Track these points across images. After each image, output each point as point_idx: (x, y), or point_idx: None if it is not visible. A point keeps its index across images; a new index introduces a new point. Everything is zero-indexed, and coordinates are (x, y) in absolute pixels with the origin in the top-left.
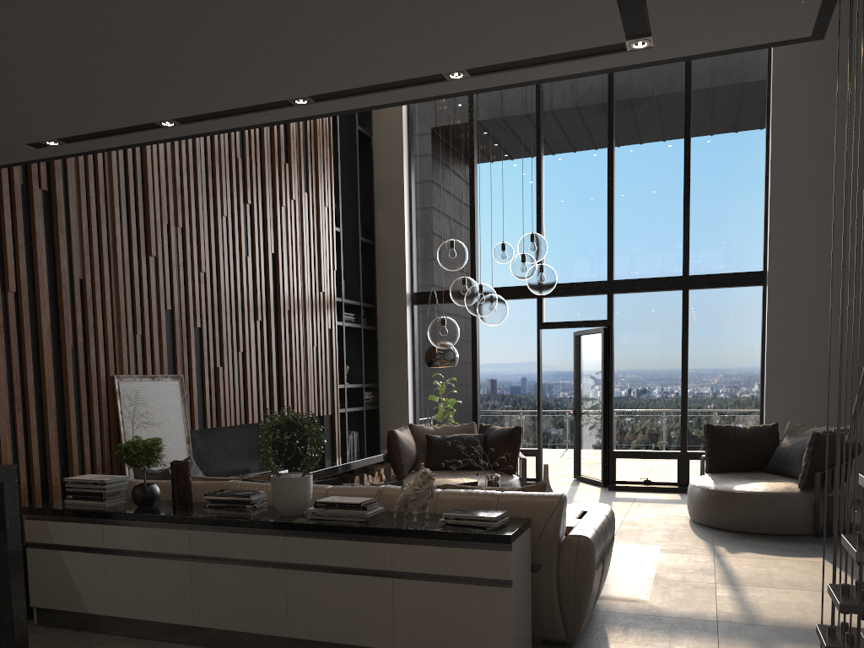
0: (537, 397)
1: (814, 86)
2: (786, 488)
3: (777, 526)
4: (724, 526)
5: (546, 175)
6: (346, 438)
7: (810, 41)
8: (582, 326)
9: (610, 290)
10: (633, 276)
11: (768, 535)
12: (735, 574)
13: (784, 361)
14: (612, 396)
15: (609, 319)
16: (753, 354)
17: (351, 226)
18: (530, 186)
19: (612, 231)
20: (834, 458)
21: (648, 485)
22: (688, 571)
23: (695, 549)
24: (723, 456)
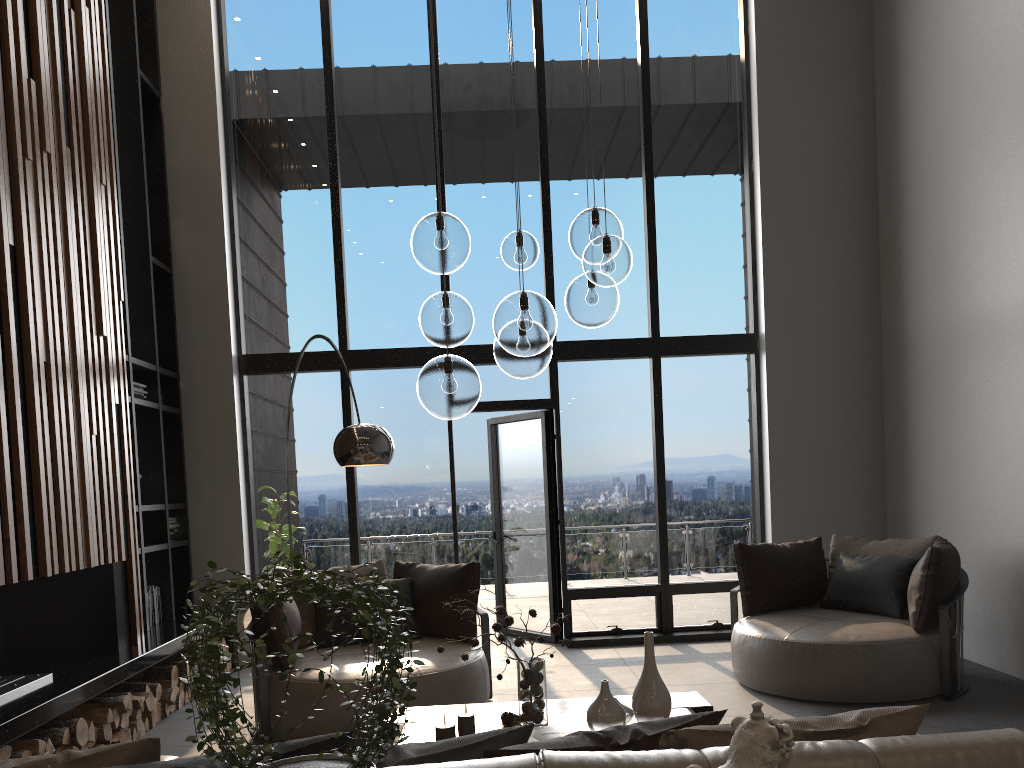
0: (453, 516)
1: (808, 93)
2: (898, 631)
3: (898, 690)
4: (818, 697)
5: (449, 184)
6: (145, 599)
7: (799, 34)
8: (515, 409)
9: (553, 356)
10: (581, 337)
11: (883, 704)
12: None
13: (791, 454)
14: (563, 509)
15: (554, 398)
16: (744, 446)
17: (134, 237)
18: (425, 200)
19: (553, 271)
20: (953, 583)
21: (621, 636)
22: None
23: None
24: (766, 588)
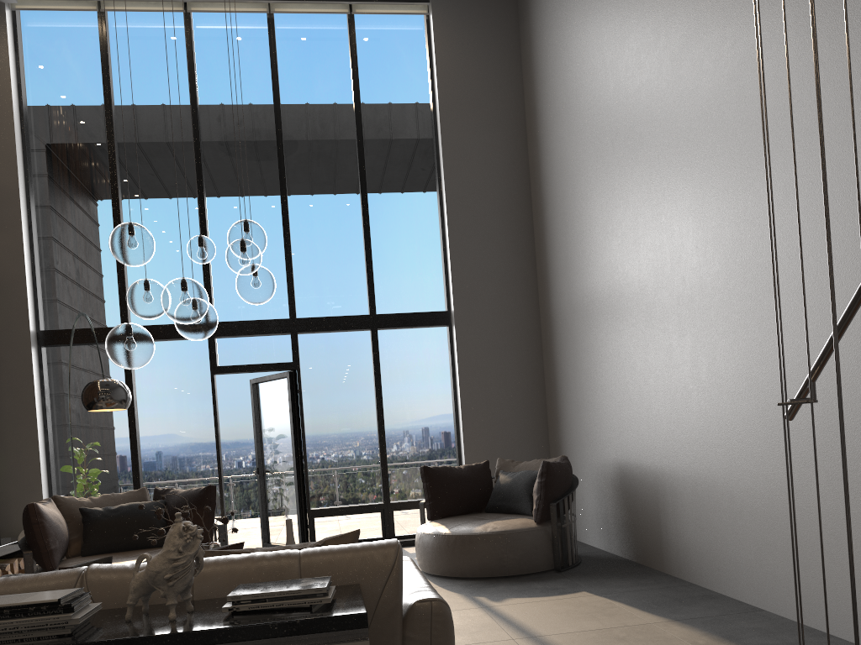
0: (217, 455)
1: (478, 134)
2: (523, 523)
3: (522, 566)
4: (467, 575)
5: (209, 198)
6: None
7: (470, 92)
8: (265, 370)
9: (294, 329)
10: (317, 314)
11: (513, 577)
12: (523, 624)
13: (477, 400)
14: (305, 447)
15: (295, 361)
16: (445, 396)
17: None
18: (190, 210)
19: (292, 264)
20: (563, 487)
21: None
22: (473, 630)
23: (457, 604)
24: (444, 499)
